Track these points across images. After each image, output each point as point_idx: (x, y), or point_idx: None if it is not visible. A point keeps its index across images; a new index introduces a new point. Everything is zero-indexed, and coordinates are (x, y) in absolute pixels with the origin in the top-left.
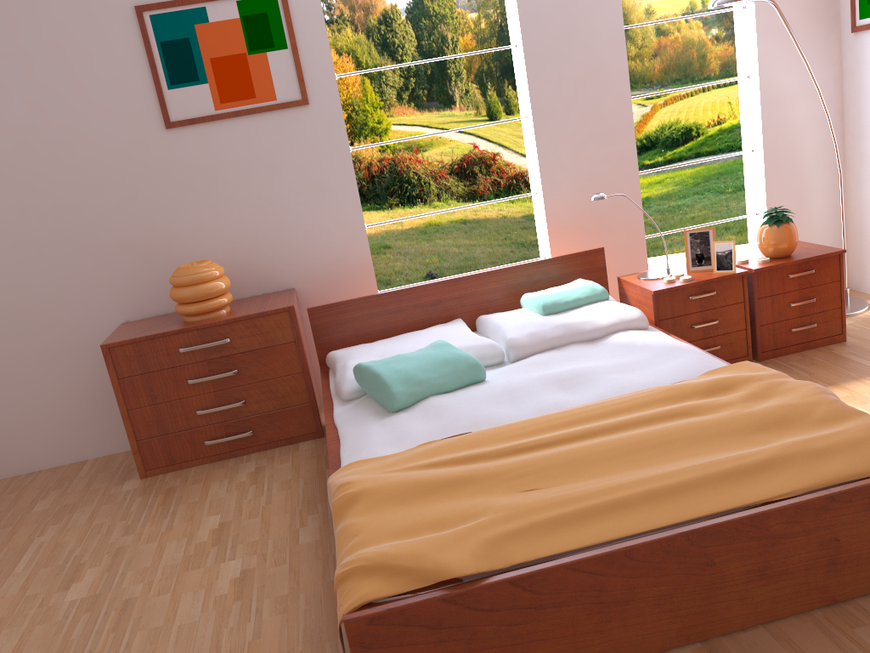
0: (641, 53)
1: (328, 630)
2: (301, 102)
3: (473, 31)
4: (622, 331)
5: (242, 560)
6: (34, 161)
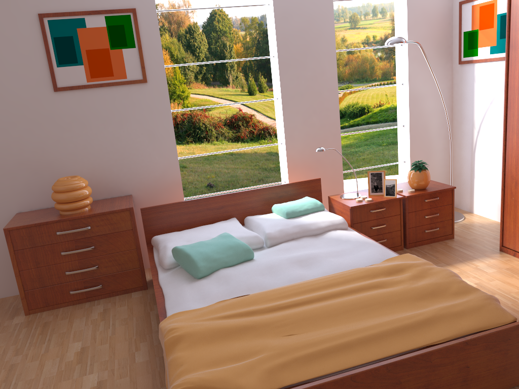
0: (338, 62)
1: None
2: (142, 81)
3: (242, 42)
4: (333, 230)
5: (98, 374)
6: None
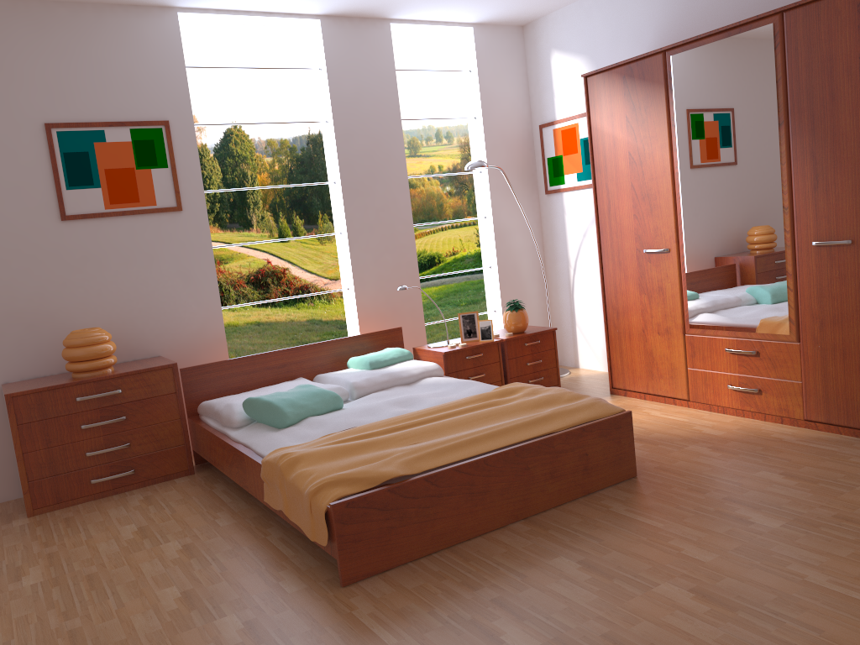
0: None
1: (279, 557)
2: (176, 208)
3: (269, 171)
4: (428, 377)
5: (178, 541)
6: None
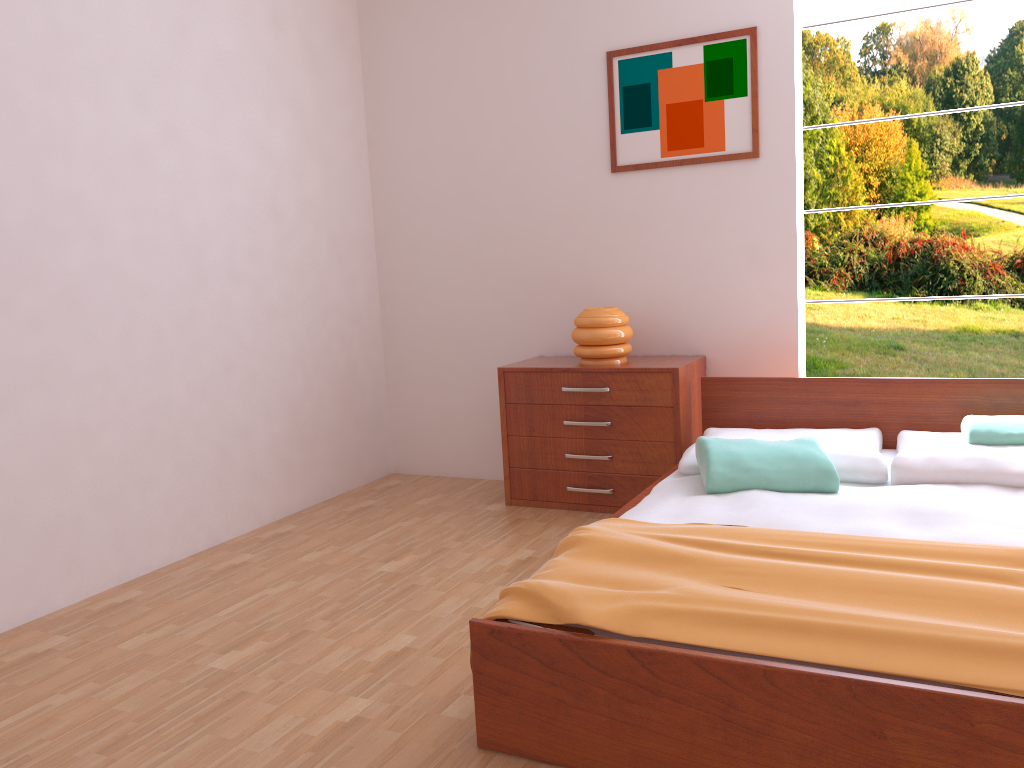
0: None
1: None
2: (750, 154)
3: None
4: None
5: None
6: (496, 193)
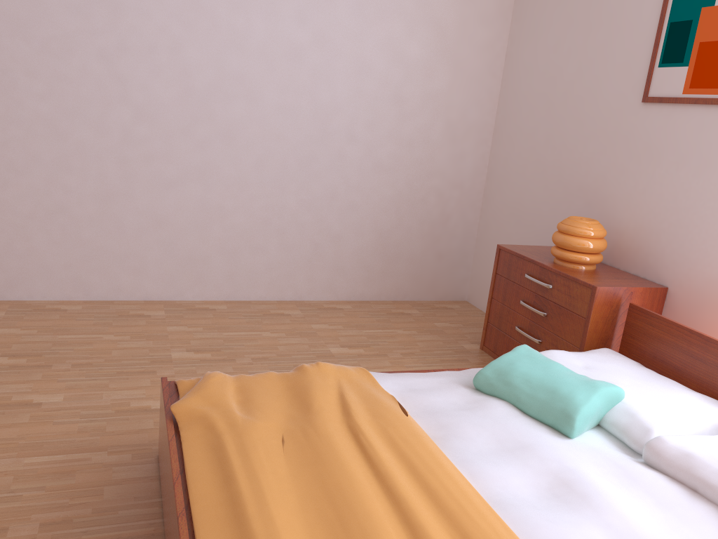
0: None
1: None
2: None
3: None
4: None
5: None
6: (565, 107)
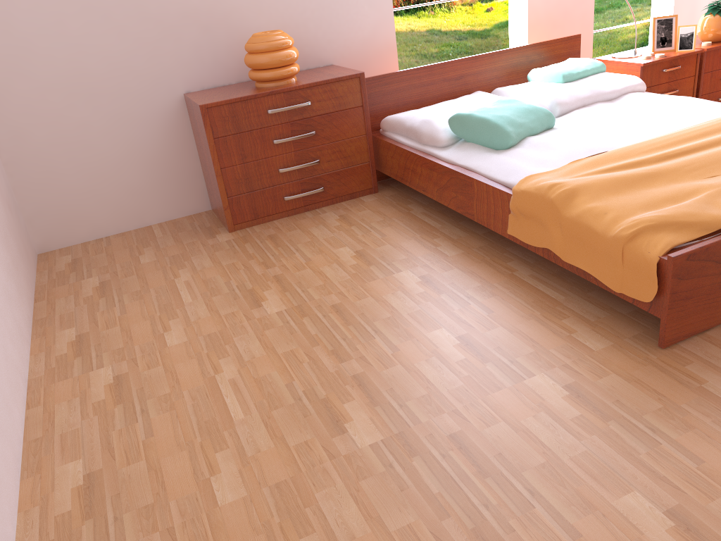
0: None
1: (547, 300)
2: None
3: None
4: (630, 93)
5: (410, 271)
6: None
